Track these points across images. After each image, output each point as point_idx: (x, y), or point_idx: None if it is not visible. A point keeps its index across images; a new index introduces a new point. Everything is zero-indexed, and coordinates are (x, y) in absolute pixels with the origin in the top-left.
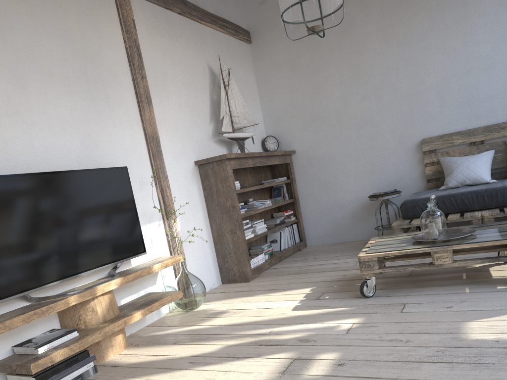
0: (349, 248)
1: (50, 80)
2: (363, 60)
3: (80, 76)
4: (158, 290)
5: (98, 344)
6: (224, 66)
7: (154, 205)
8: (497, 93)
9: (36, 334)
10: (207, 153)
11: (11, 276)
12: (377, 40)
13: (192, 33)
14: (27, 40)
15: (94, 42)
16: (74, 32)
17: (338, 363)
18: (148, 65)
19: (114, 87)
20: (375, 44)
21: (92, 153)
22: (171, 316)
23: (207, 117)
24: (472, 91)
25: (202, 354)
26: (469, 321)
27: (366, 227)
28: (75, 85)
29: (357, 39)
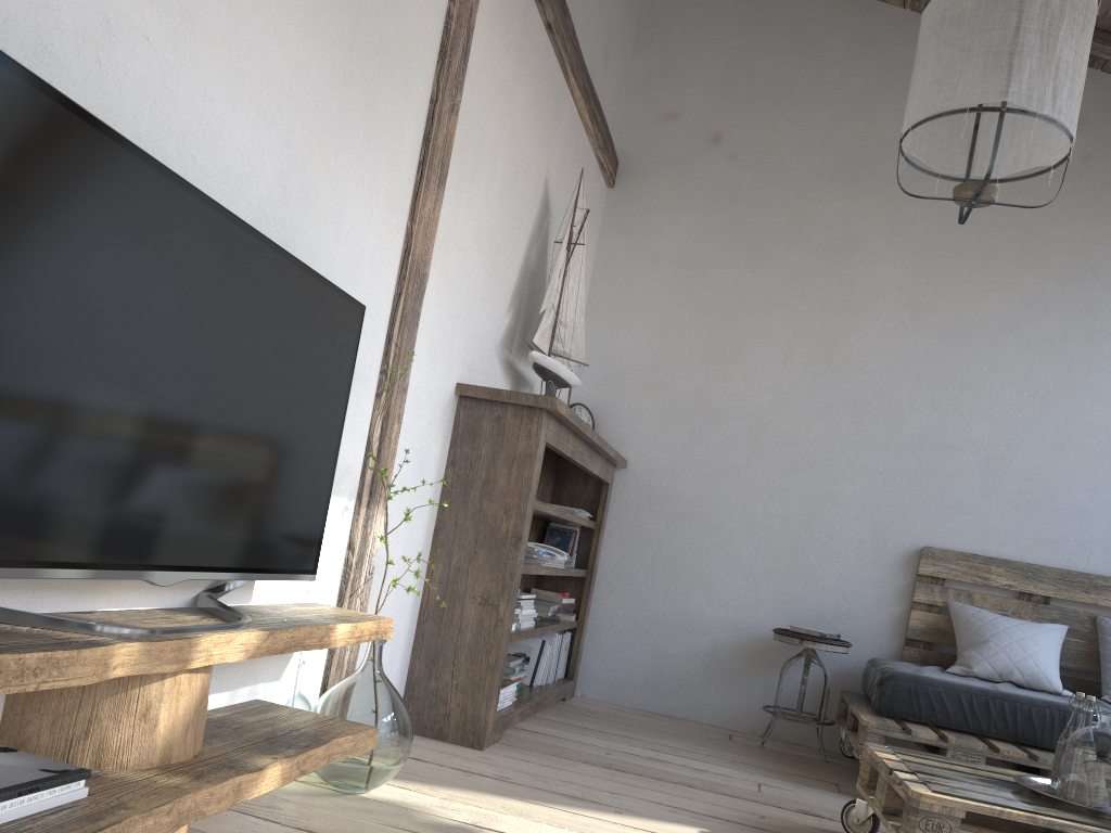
0: (698, 737)
1: None
2: (851, 331)
3: (347, 0)
4: (278, 701)
5: None
6: (582, 197)
7: (355, 449)
8: (1104, 511)
9: None
10: (481, 377)
11: None
12: (894, 303)
13: (549, 88)
14: None
15: None
16: None
17: None
18: (467, 90)
19: (394, 86)
20: (889, 309)
21: (291, 222)
22: (289, 794)
23: (509, 292)
24: (1055, 487)
25: None
26: None
27: (732, 697)
28: (328, 13)
29: (853, 283)
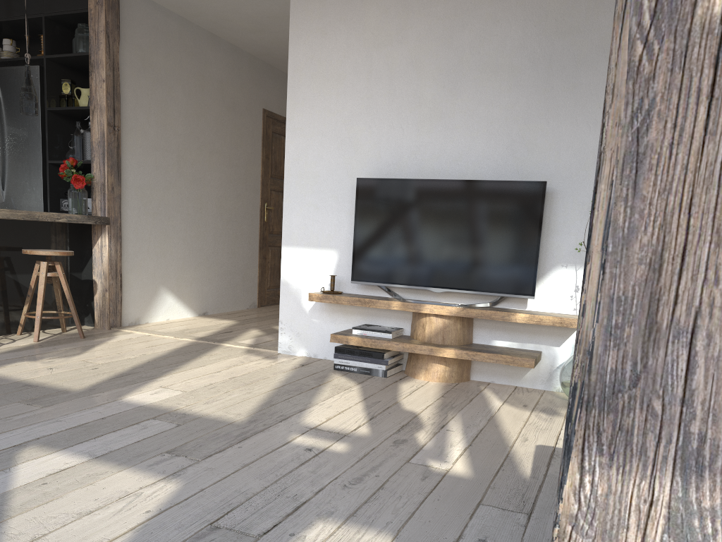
0: None
1: (492, 76)
2: None
3: (539, 62)
4: (560, 356)
5: (417, 360)
6: None
7: None
8: None
9: (388, 325)
10: None
11: (366, 266)
12: None
13: None
14: (478, 35)
15: (584, 8)
16: (551, 5)
17: (312, 449)
18: None
19: (596, 68)
20: None
21: (519, 161)
22: (550, 394)
23: None
24: None
25: (400, 405)
26: (394, 539)
27: None
28: (526, 76)
29: None
